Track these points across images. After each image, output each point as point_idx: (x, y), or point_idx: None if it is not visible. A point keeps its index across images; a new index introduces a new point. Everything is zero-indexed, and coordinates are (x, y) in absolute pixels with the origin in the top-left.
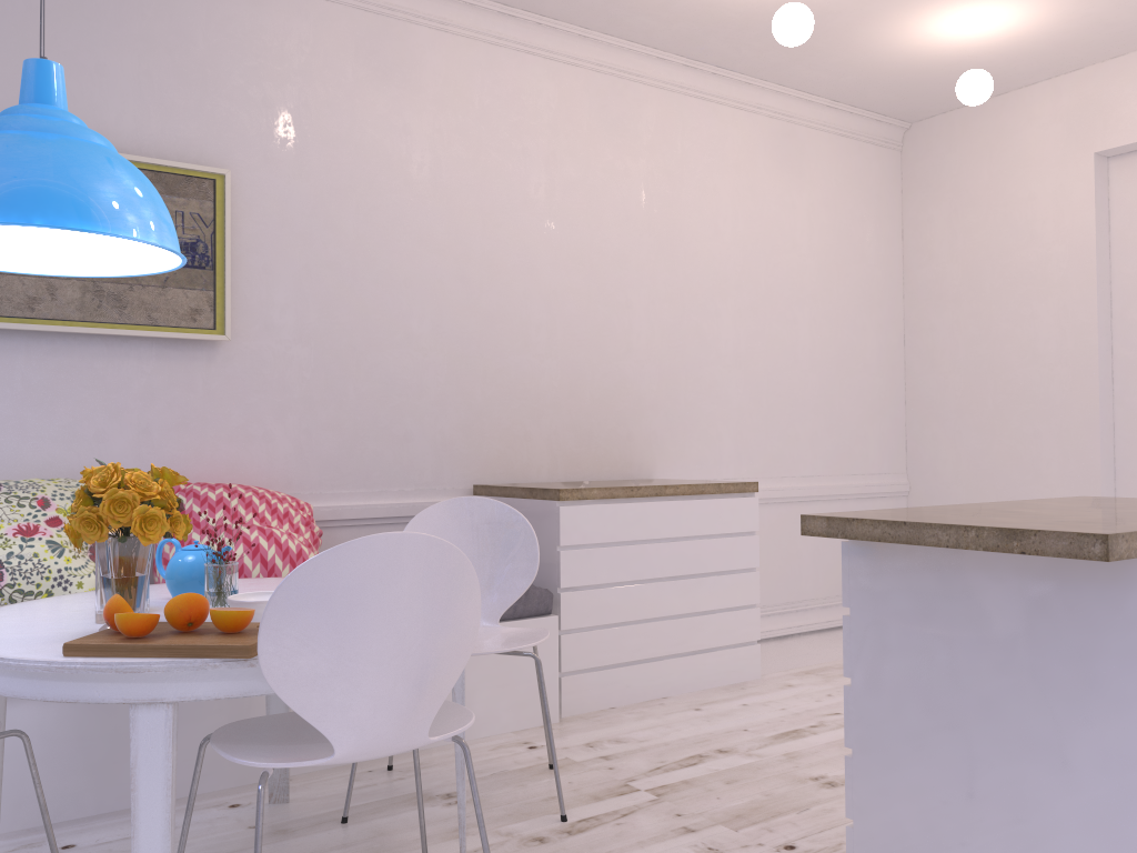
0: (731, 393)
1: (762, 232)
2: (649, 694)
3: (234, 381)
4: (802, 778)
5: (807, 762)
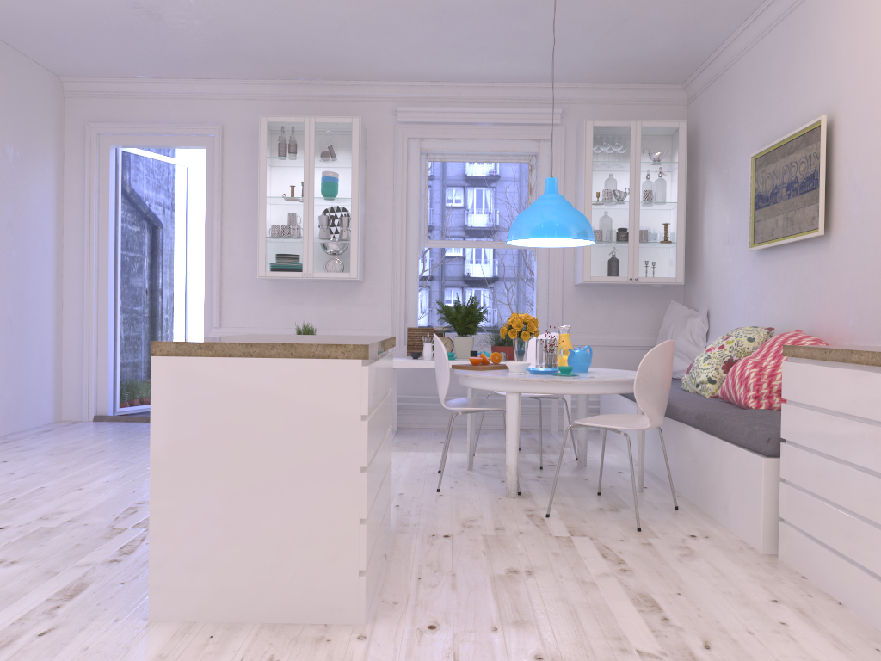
0: None
1: None
2: (830, 589)
3: (835, 262)
4: (536, 570)
5: (565, 582)
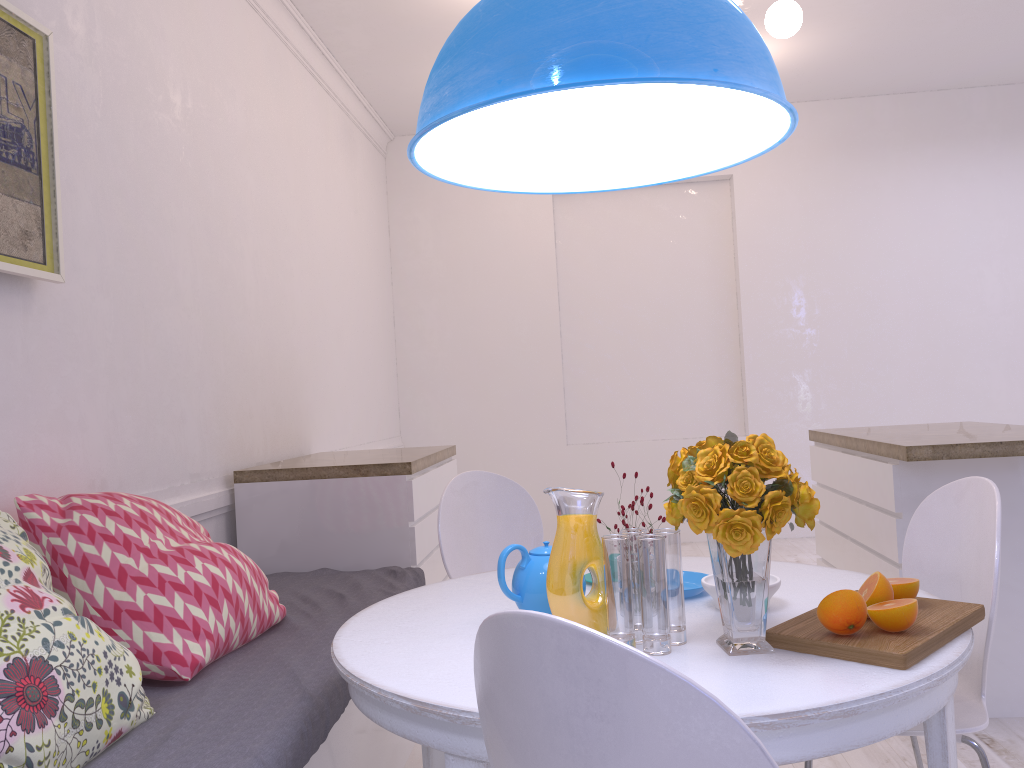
0: (338, 366)
1: (342, 214)
2: None
3: (50, 343)
4: None
5: None
